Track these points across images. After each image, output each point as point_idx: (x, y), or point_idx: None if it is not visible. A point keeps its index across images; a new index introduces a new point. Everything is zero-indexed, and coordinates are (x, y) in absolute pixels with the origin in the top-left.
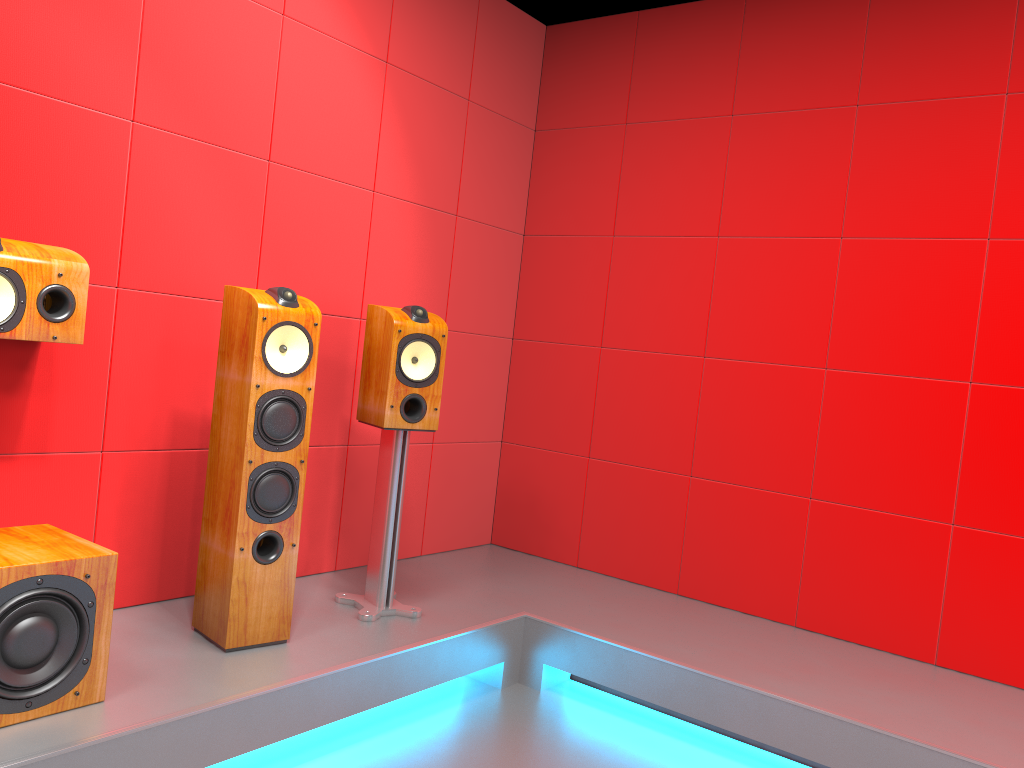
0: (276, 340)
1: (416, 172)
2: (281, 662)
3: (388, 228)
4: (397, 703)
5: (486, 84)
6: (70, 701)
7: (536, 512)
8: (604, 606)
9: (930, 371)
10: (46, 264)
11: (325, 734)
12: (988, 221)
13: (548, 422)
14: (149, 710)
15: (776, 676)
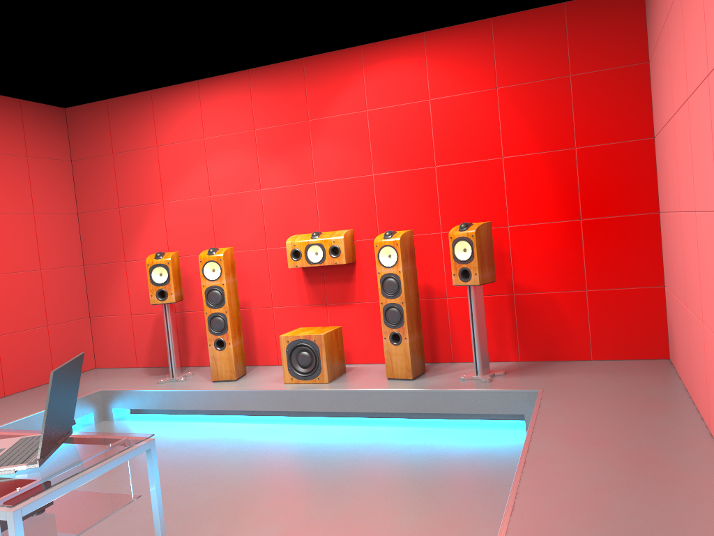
0: (385, 253)
1: (532, 135)
2: (391, 385)
3: (517, 173)
4: (469, 422)
5: (584, 57)
6: (317, 380)
7: (672, 336)
8: (603, 395)
9: (710, 204)
10: (329, 239)
11: (419, 422)
12: (706, 58)
13: (668, 270)
14: (329, 387)
15: (564, 440)
